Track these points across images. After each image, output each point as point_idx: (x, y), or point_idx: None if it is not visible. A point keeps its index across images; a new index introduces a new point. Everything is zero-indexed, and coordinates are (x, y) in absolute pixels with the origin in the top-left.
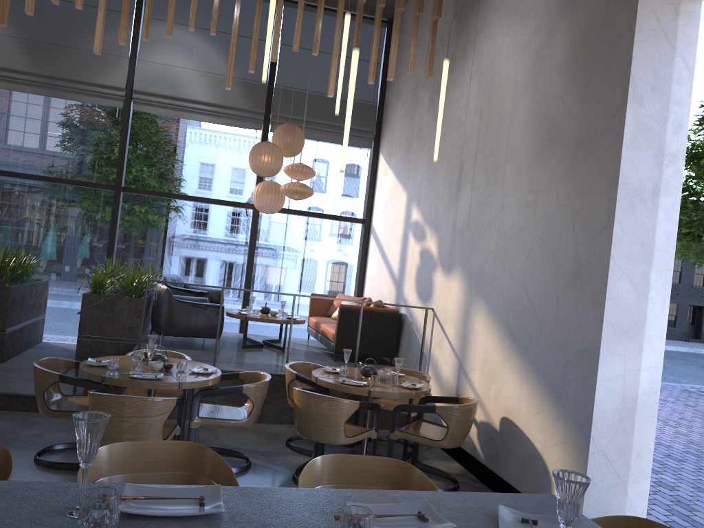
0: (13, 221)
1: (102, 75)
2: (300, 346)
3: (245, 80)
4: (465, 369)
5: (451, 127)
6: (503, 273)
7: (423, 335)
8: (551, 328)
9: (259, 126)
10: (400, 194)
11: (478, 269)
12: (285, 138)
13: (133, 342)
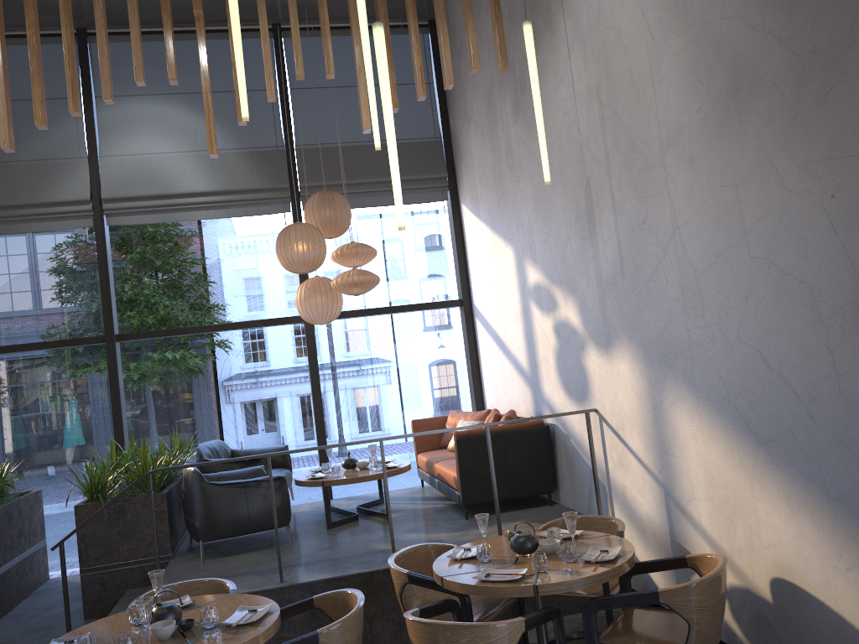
0: (29, 405)
1: (55, 189)
2: (413, 501)
3: (252, 149)
4: (677, 500)
5: (556, 132)
6: (707, 332)
7: (591, 454)
8: (835, 411)
9: (286, 206)
10: (503, 251)
11: (658, 334)
12: (322, 212)
13: (164, 559)
